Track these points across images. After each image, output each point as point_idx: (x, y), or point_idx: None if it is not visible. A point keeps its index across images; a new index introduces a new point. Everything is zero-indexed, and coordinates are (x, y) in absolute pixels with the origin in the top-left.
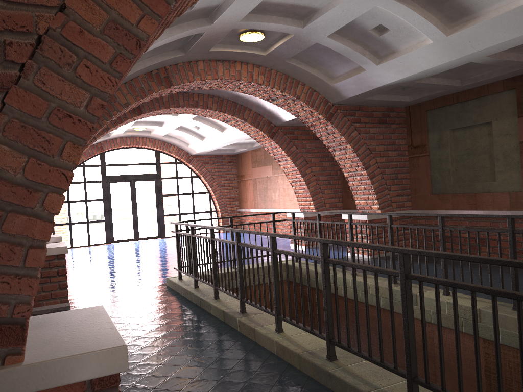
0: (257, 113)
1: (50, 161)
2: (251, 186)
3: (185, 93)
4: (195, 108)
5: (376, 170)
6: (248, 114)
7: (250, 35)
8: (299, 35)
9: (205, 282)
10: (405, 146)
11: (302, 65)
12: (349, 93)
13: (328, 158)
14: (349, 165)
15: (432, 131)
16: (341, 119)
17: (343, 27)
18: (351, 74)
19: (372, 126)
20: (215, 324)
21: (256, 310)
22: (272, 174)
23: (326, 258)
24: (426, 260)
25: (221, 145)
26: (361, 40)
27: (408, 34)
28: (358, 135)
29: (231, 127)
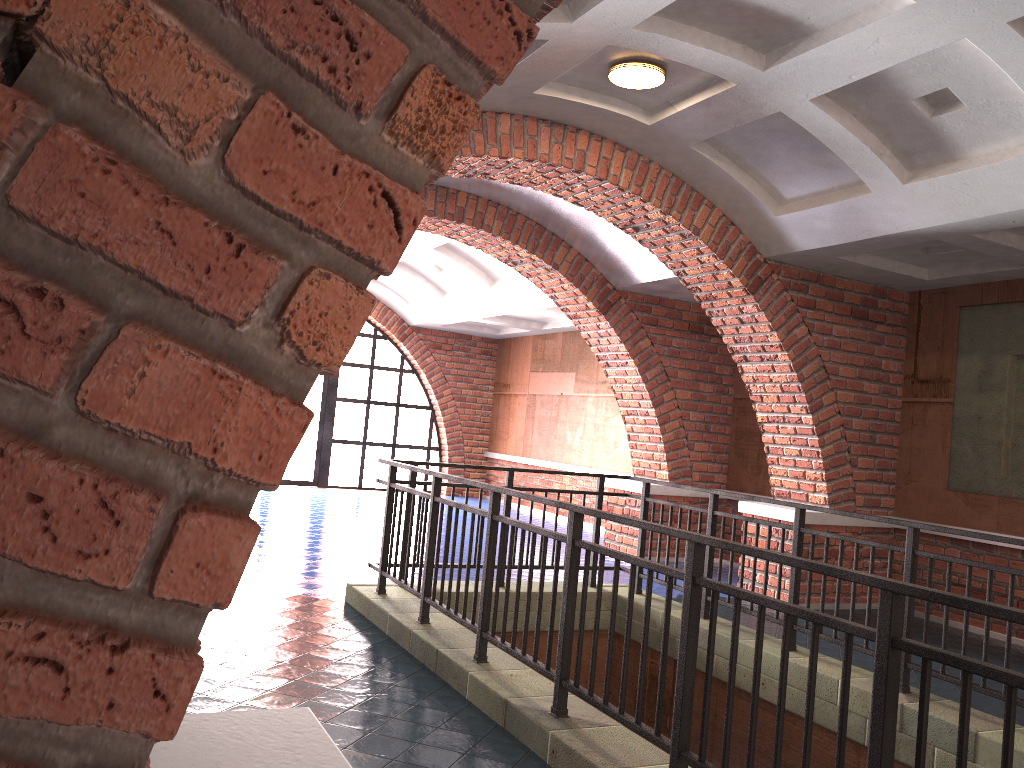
0: (583, 255)
1: (343, 130)
2: (521, 408)
3: (440, 187)
4: (457, 223)
5: (833, 417)
6: (564, 254)
7: (635, 72)
8: (746, 87)
9: (453, 614)
10: (899, 375)
11: (723, 161)
12: (812, 239)
13: (711, 377)
14: (774, 397)
15: (969, 353)
16: (778, 294)
17: (853, 84)
18: (830, 197)
19: (838, 322)
20: (482, 731)
21: (589, 712)
22: (574, 391)
23: (895, 635)
24: (1006, 653)
25: (479, 314)
26: (883, 121)
27: (1004, 120)
28: (807, 334)
29: (514, 278)
